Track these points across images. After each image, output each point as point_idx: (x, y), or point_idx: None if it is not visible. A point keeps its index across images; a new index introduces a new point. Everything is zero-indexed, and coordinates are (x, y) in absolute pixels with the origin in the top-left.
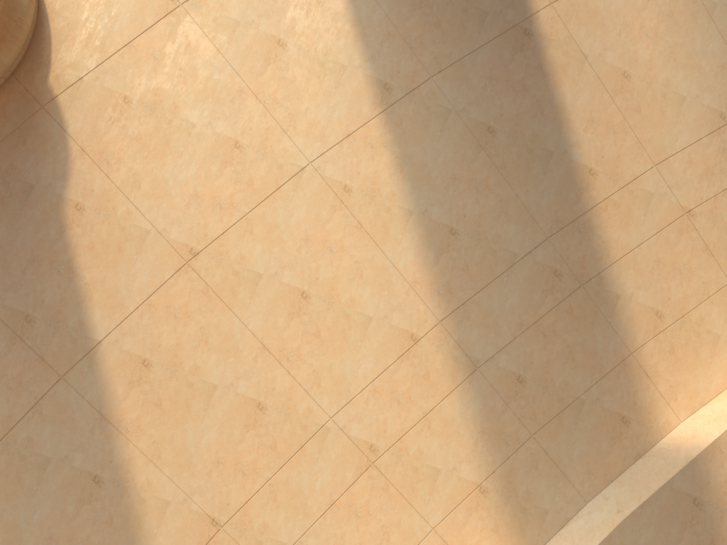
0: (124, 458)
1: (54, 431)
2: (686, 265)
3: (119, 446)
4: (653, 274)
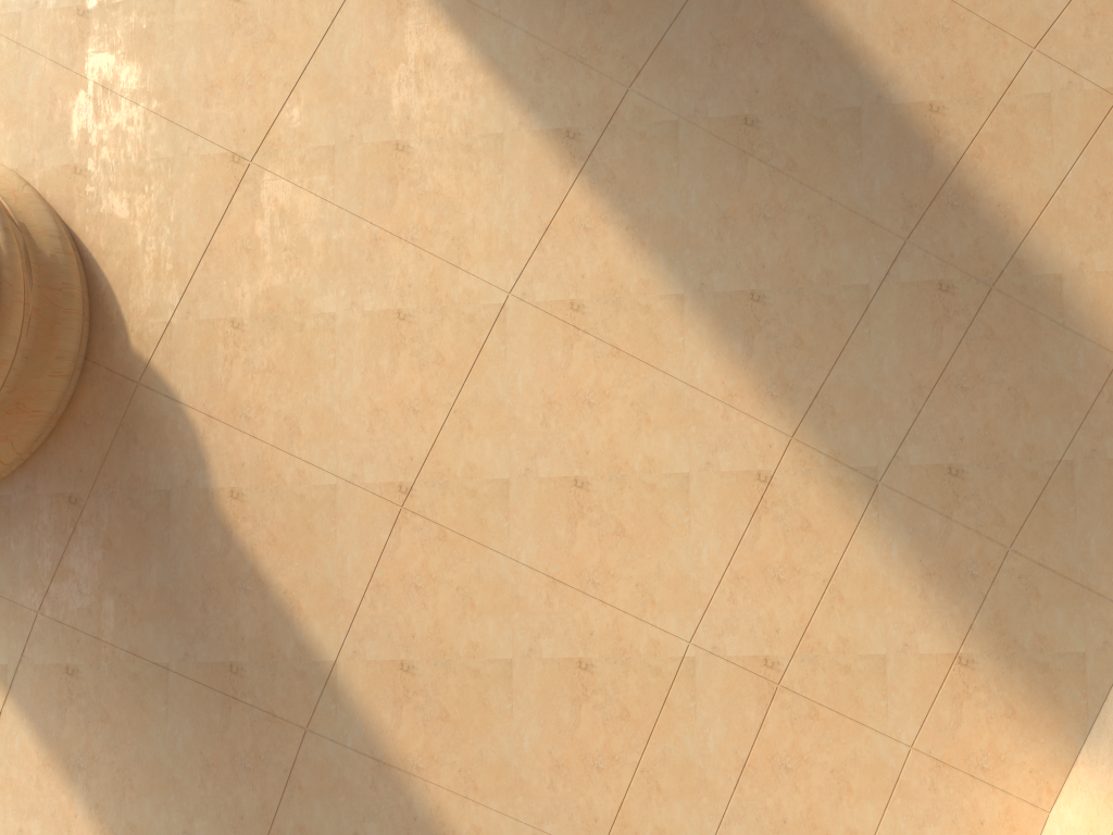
0: (430, 807)
1: (326, 804)
2: None
3: (417, 793)
4: (1104, 218)
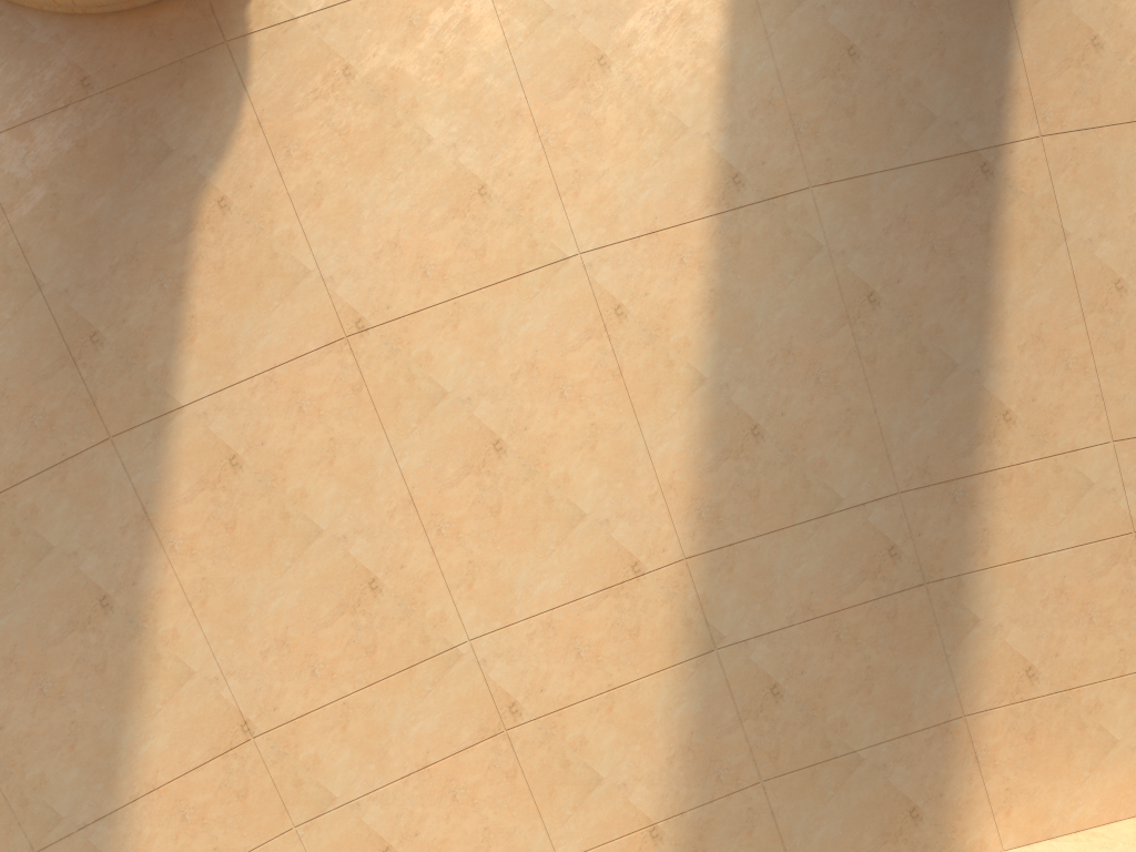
0: (154, 585)
1: (72, 510)
2: (1105, 612)
3: (154, 565)
4: (1045, 608)
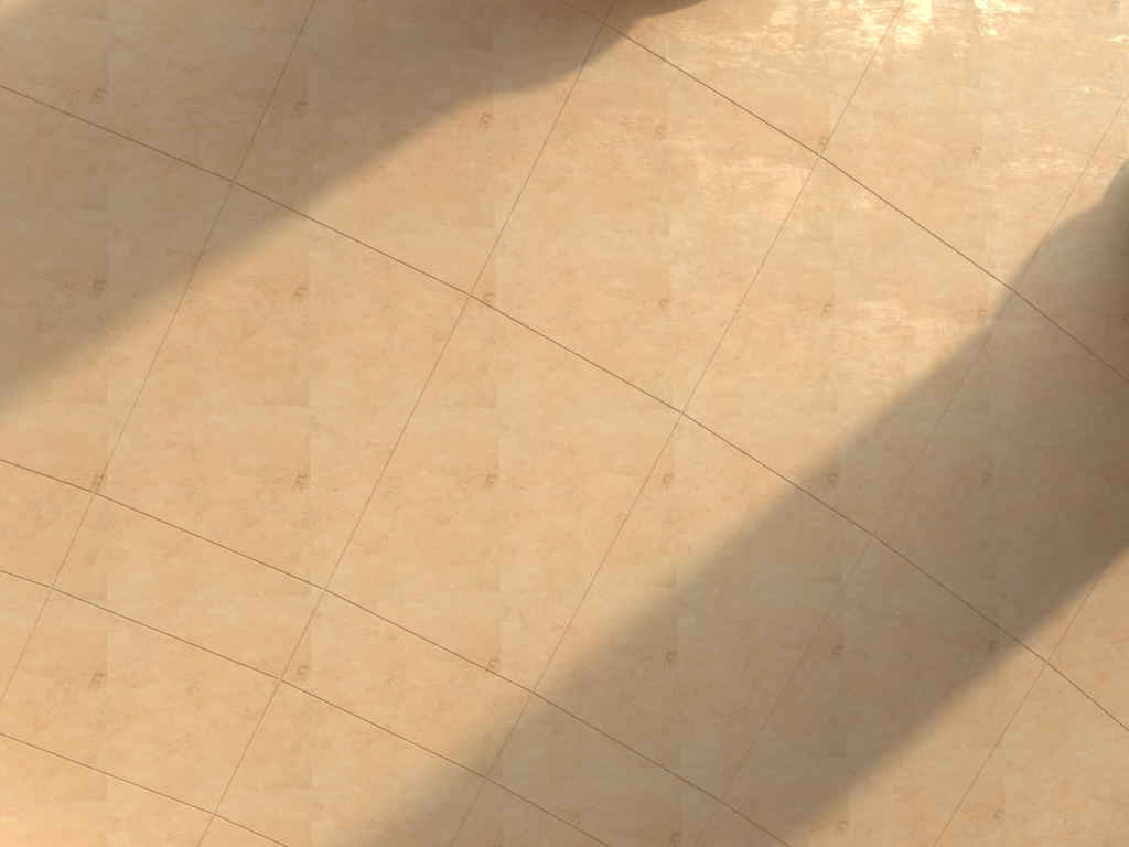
0: (147, 313)
1: (149, 199)
2: None
3: (163, 299)
4: None
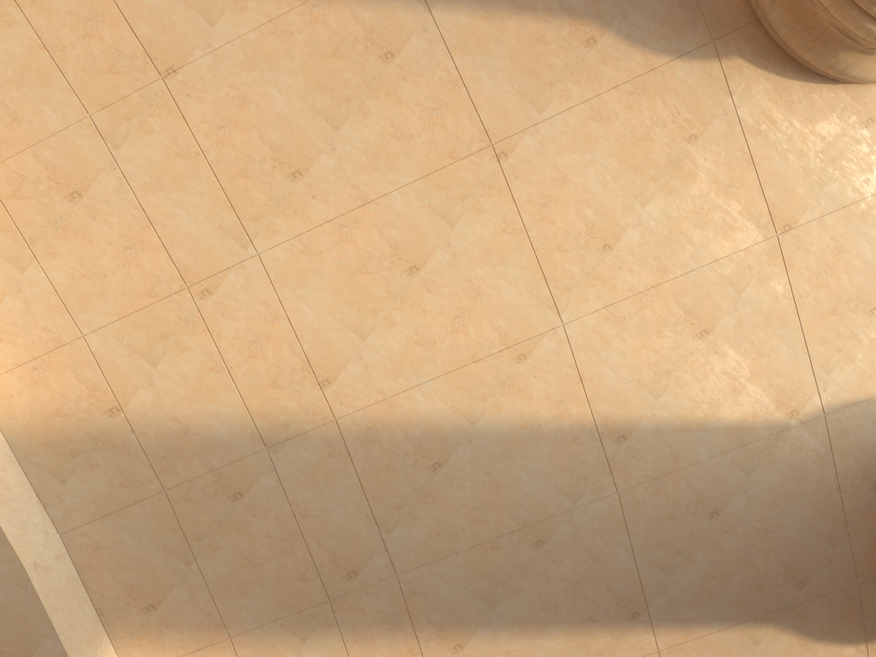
0: None
1: None
2: None
3: None
4: None
